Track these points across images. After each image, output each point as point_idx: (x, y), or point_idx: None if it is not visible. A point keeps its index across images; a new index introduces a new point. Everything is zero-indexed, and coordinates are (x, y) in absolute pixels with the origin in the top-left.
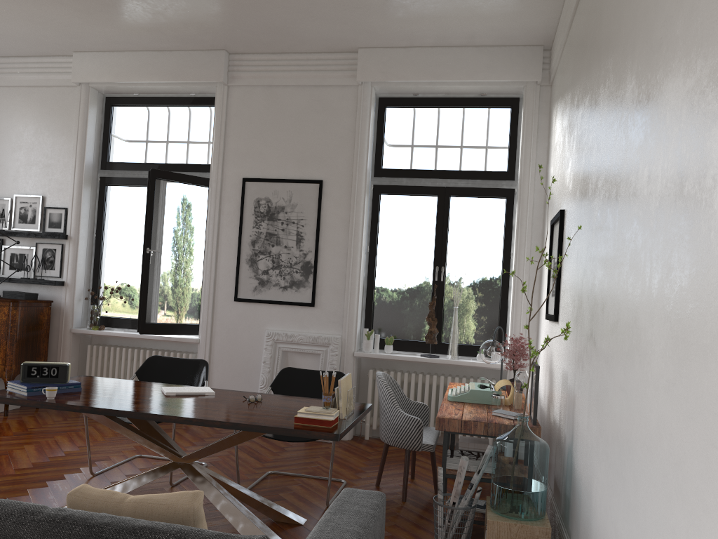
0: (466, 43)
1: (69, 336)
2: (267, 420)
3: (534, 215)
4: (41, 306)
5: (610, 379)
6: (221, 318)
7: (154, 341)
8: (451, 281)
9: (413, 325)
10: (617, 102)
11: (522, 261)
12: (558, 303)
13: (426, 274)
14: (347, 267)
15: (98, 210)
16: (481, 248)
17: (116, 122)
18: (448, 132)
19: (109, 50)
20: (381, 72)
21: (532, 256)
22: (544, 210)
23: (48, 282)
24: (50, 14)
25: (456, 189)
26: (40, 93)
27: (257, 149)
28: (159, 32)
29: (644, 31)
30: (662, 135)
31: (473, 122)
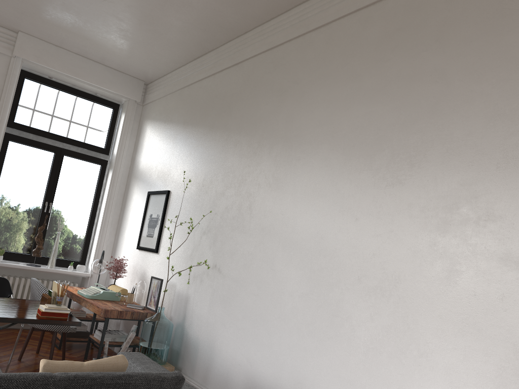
0: (101, 61)
1: None
2: (18, 314)
3: (121, 181)
4: None
5: (240, 289)
6: None
7: None
8: (55, 214)
9: (20, 242)
10: (251, 162)
11: (110, 208)
12: (159, 242)
13: (37, 206)
14: None
15: None
16: (80, 194)
17: None
18: (69, 111)
19: None
20: (35, 56)
21: (116, 206)
22: (127, 179)
23: None
24: None
25: (69, 151)
26: None
27: None
28: None
29: (282, 144)
30: (300, 196)
31: (88, 110)
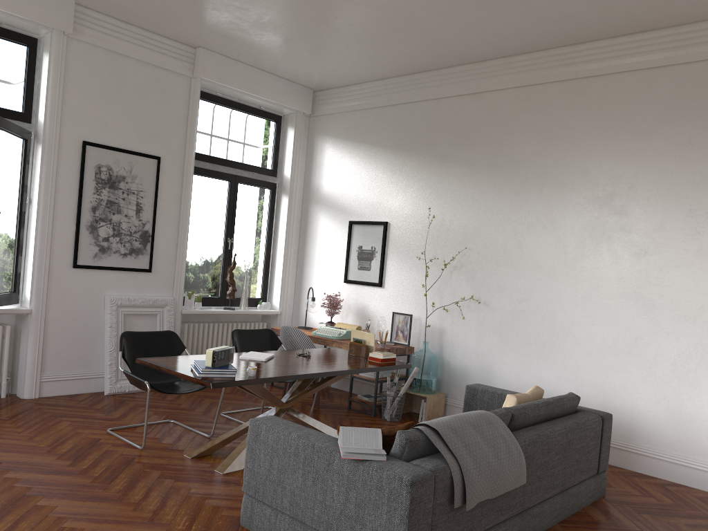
0: (276, 73)
1: None
2: (367, 363)
3: (297, 207)
4: None
5: (519, 320)
6: (57, 286)
7: None
8: (235, 250)
9: (209, 285)
10: (514, 201)
11: (291, 238)
12: (382, 276)
13: (220, 243)
14: (179, 238)
15: None
16: (255, 225)
17: None
18: (237, 131)
19: None
20: (217, 75)
21: (295, 235)
22: (302, 203)
23: None
24: None
25: (242, 178)
26: None
27: (98, 113)
28: None
29: (555, 188)
30: (585, 238)
31: (254, 127)
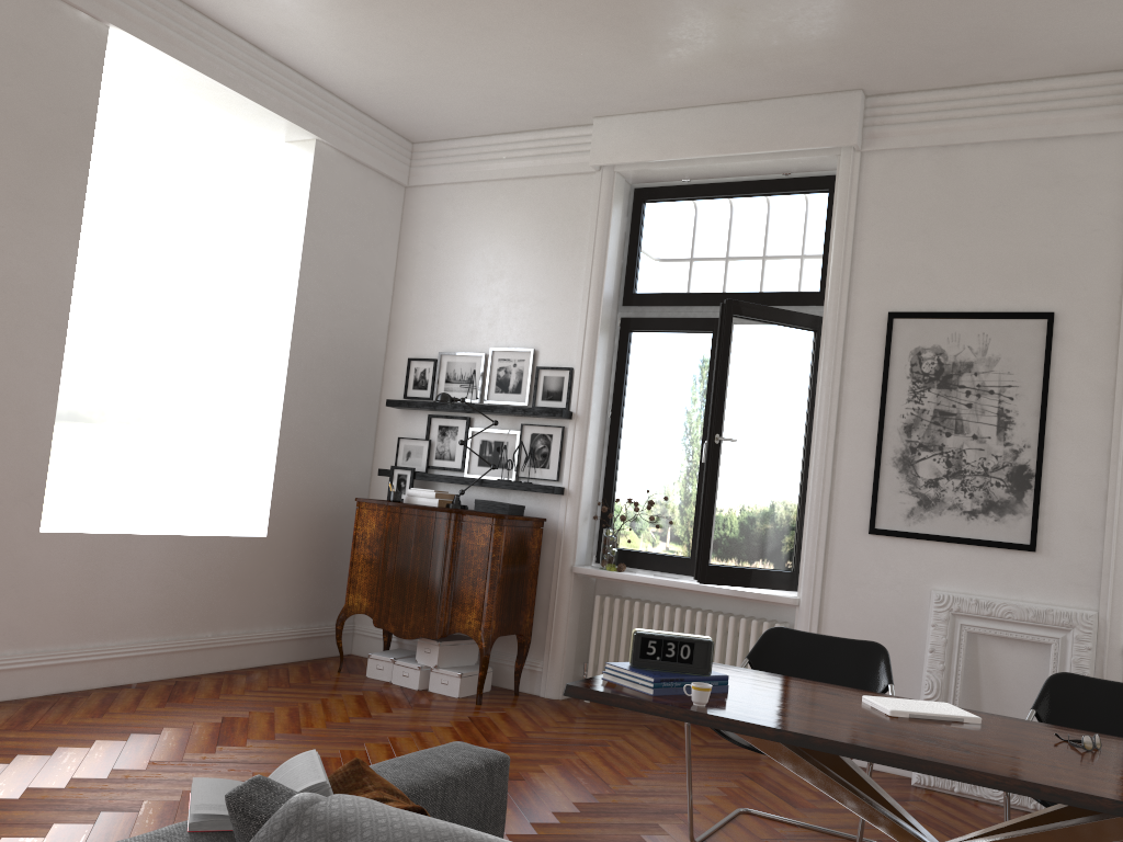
0: None
1: (568, 578)
2: None
3: None
4: (530, 526)
5: None
6: (842, 564)
7: (703, 596)
8: None
9: None
10: None
11: None
12: None
13: None
14: (1109, 479)
15: (616, 372)
16: None
17: (650, 228)
18: None
19: (654, 110)
20: None
21: None
22: None
23: (541, 488)
24: (586, 51)
25: None
26: (535, 188)
27: (917, 259)
28: (756, 66)
29: None
30: None
31: None
